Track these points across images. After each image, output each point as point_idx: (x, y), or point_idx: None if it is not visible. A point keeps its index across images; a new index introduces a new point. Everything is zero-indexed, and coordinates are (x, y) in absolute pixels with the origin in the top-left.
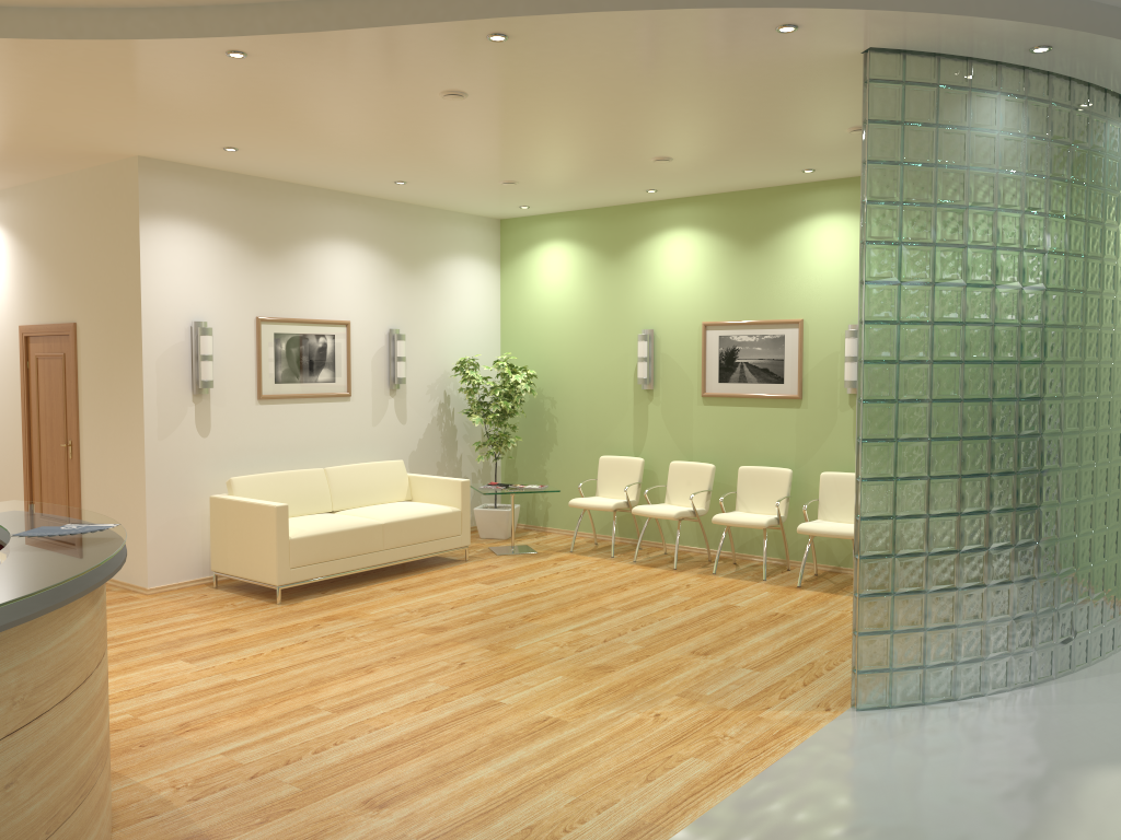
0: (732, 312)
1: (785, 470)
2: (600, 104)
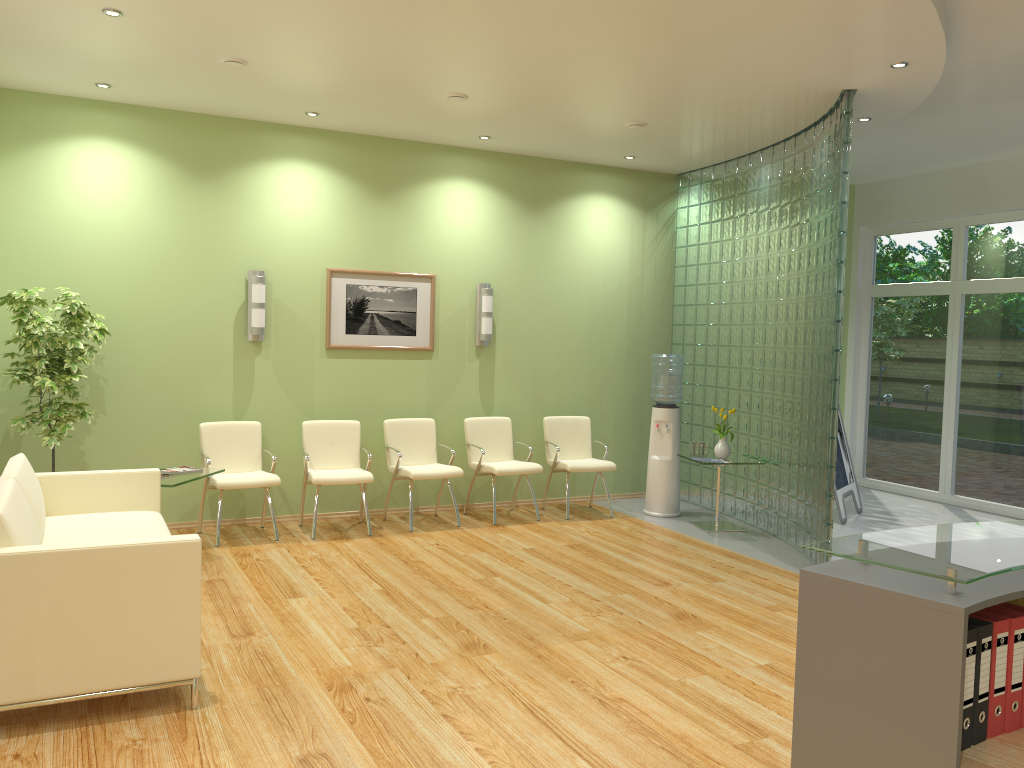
0: (362, 260)
1: (429, 420)
2: (646, 49)
